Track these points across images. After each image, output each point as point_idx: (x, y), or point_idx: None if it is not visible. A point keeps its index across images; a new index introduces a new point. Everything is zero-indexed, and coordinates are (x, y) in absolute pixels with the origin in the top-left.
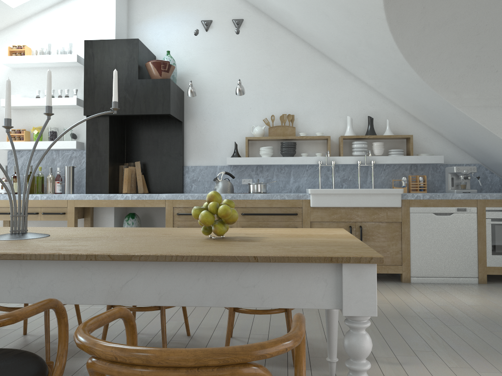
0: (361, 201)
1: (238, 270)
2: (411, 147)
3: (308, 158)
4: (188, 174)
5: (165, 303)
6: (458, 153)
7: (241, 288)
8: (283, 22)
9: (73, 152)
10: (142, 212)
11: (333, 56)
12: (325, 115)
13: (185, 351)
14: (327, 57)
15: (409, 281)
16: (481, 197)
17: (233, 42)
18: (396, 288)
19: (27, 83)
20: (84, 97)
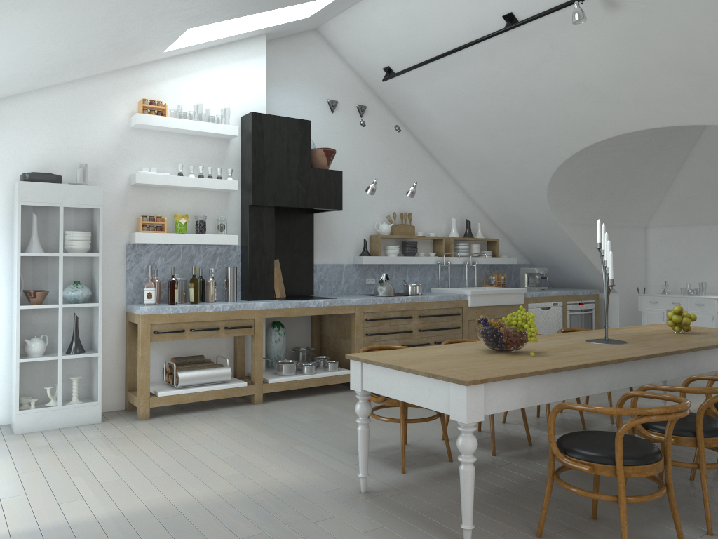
0: (501, 300)
1: None
2: (497, 249)
3: (429, 258)
4: (315, 273)
5: None
6: (517, 255)
7: None
8: (407, 119)
9: (217, 247)
10: (265, 320)
11: (446, 160)
12: (432, 215)
13: None
14: (434, 158)
15: None
16: (565, 294)
17: (357, 130)
18: None
19: (154, 152)
20: (252, 182)
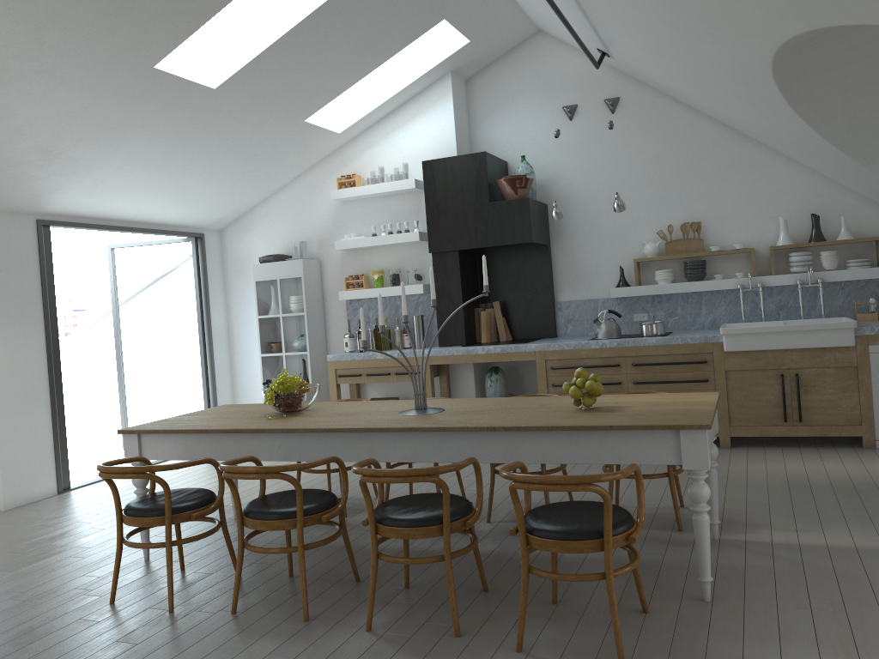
0: (794, 341)
1: (600, 436)
2: None
3: (723, 281)
4: (561, 312)
5: (546, 461)
6: None
7: (603, 449)
8: (675, 96)
9: (419, 296)
10: (506, 364)
11: (752, 135)
12: (747, 217)
13: (559, 476)
14: (744, 134)
15: (873, 446)
16: None
17: (607, 131)
18: (848, 456)
19: (360, 218)
20: (428, 231)
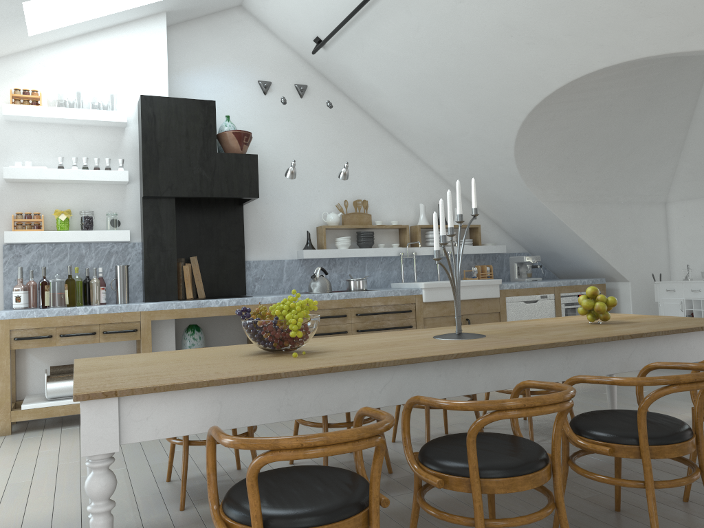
0: (467, 293)
1: (686, 337)
2: (479, 237)
3: (389, 249)
4: (249, 271)
5: None
6: (511, 243)
7: (688, 349)
8: (356, 96)
9: (112, 245)
10: (190, 323)
11: (407, 139)
12: (396, 201)
13: None
14: (395, 138)
15: None
16: (557, 284)
17: (296, 112)
18: None
19: (33, 145)
20: (143, 172)
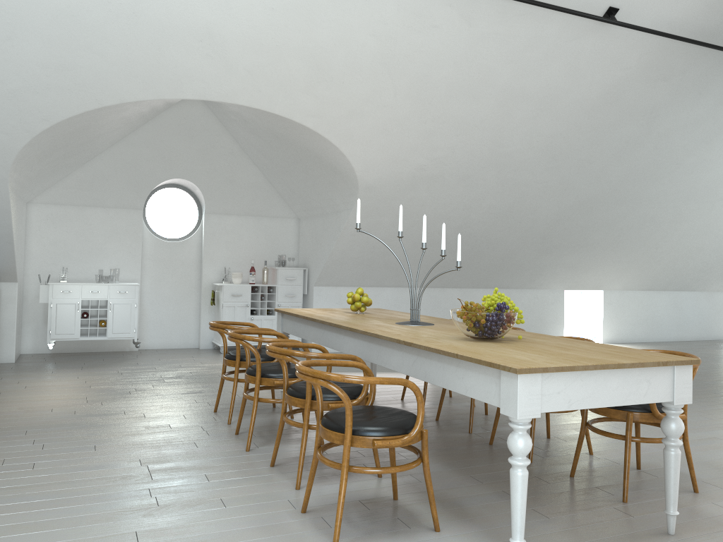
0: None
1: None
2: None
3: None
4: None
5: None
6: None
7: None
8: None
9: None
10: None
11: None
12: None
13: None
14: None
15: None
16: None
17: None
18: (9, 396)
19: None
20: None
